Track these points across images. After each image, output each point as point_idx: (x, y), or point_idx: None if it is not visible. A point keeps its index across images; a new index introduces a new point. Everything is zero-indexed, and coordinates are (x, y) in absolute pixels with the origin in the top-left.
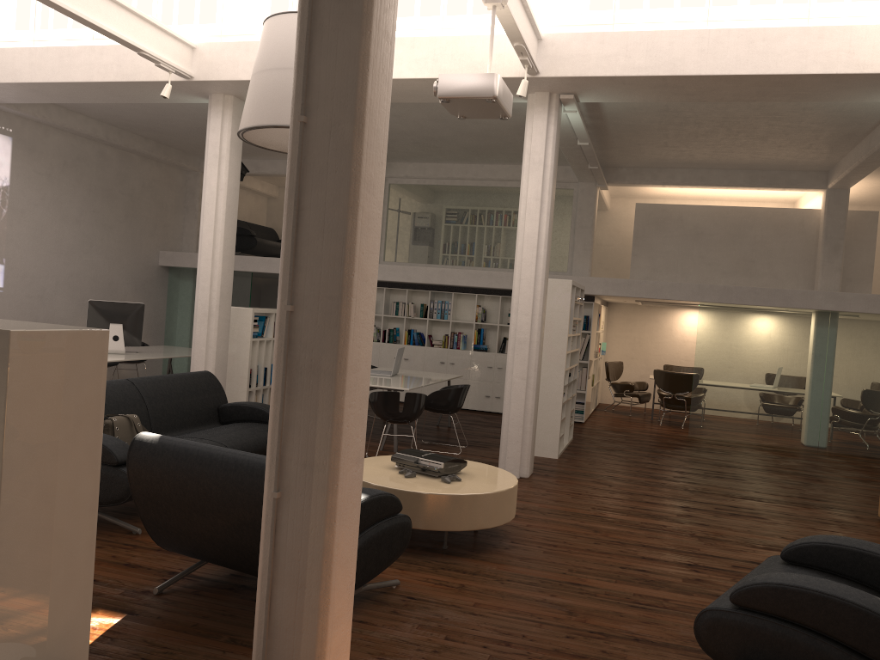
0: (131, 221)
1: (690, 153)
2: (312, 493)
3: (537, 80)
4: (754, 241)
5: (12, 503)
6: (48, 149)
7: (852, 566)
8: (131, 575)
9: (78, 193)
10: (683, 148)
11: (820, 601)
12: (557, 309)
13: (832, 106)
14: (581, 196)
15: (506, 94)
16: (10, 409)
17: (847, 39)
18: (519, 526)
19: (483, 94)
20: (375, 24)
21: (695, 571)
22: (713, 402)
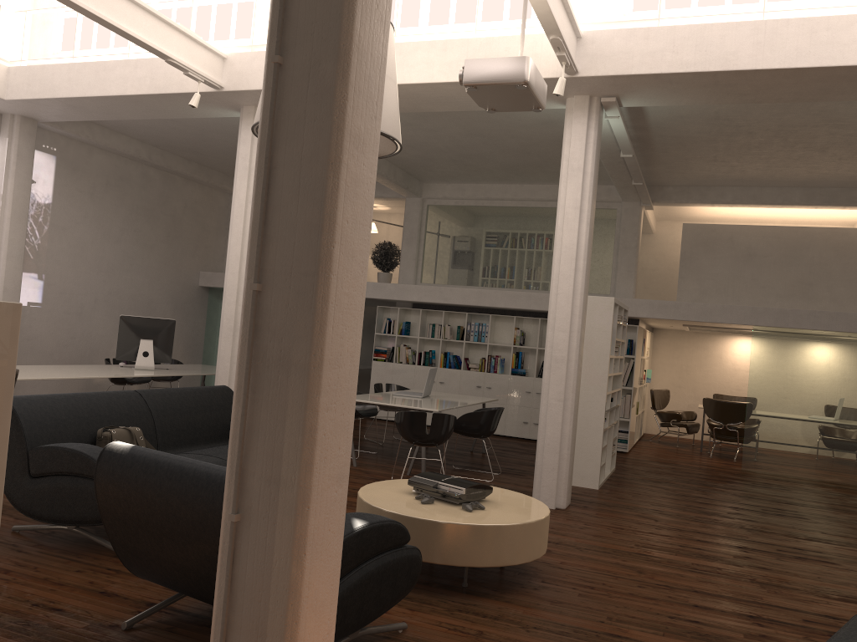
0: (173, 241)
1: (741, 168)
2: (277, 517)
3: (576, 81)
4: (812, 262)
5: None
6: (91, 168)
7: None
8: (104, 605)
9: (120, 213)
10: (734, 162)
11: None
12: (598, 328)
13: None
14: (625, 216)
15: (539, 81)
16: None
17: None
18: (552, 563)
19: (513, 80)
20: None
21: (759, 625)
22: (769, 433)
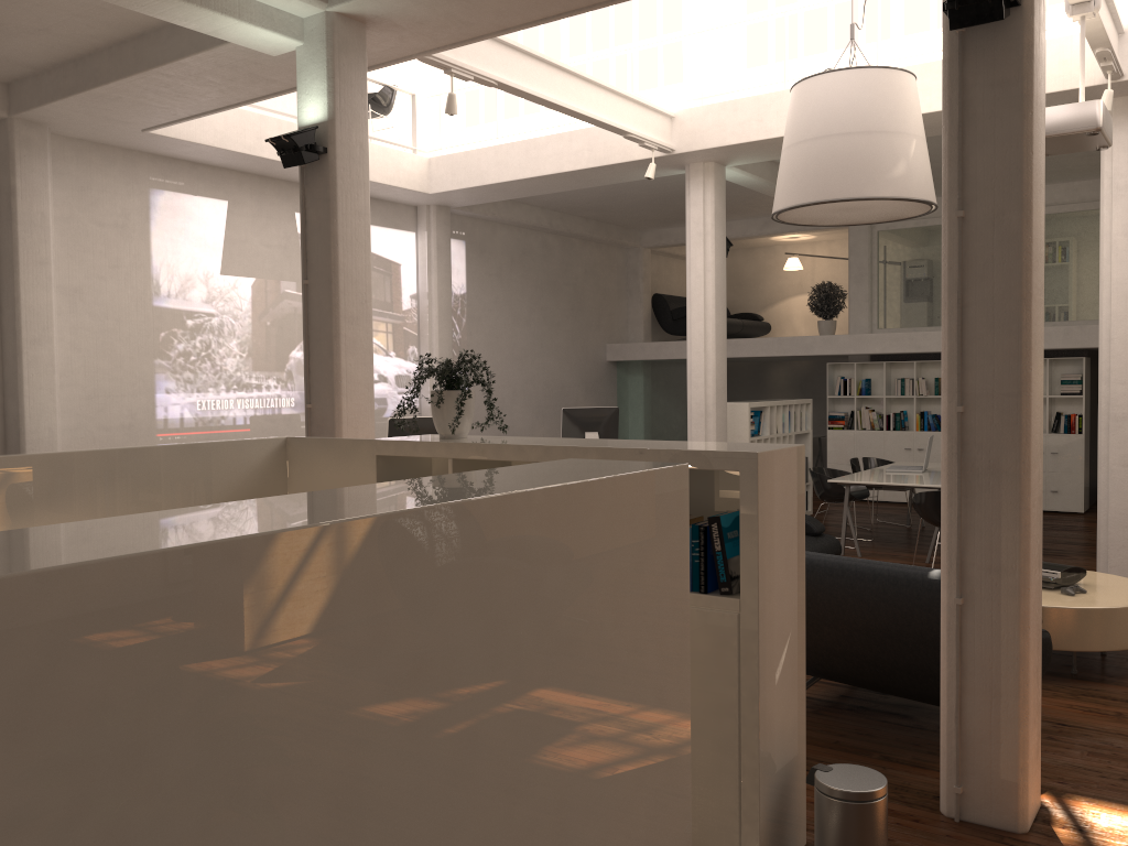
0: (577, 314)
1: None
2: (1000, 599)
3: (1119, 84)
4: None
5: (764, 606)
6: (496, 247)
7: None
8: None
9: (526, 291)
10: None
11: None
12: None
13: None
14: None
15: (1107, 120)
16: (760, 522)
17: None
18: None
19: (1082, 128)
20: (1034, 103)
21: None
22: None
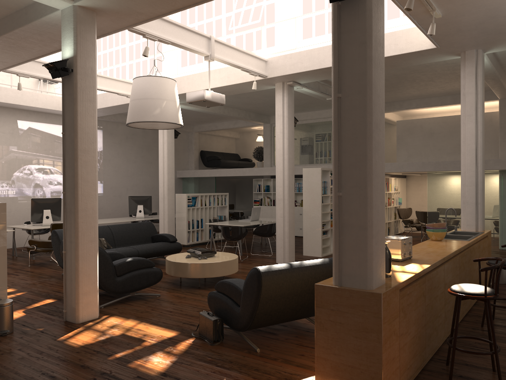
0: None
1: (406, 92)
2: (72, 250)
3: (270, 79)
4: None
5: None
6: (119, 132)
7: None
8: None
9: (134, 149)
10: (399, 90)
11: (229, 285)
12: (315, 183)
13: (439, 62)
14: None
15: (216, 96)
16: None
17: (394, 38)
18: None
19: (200, 99)
20: (79, 100)
21: None
22: None
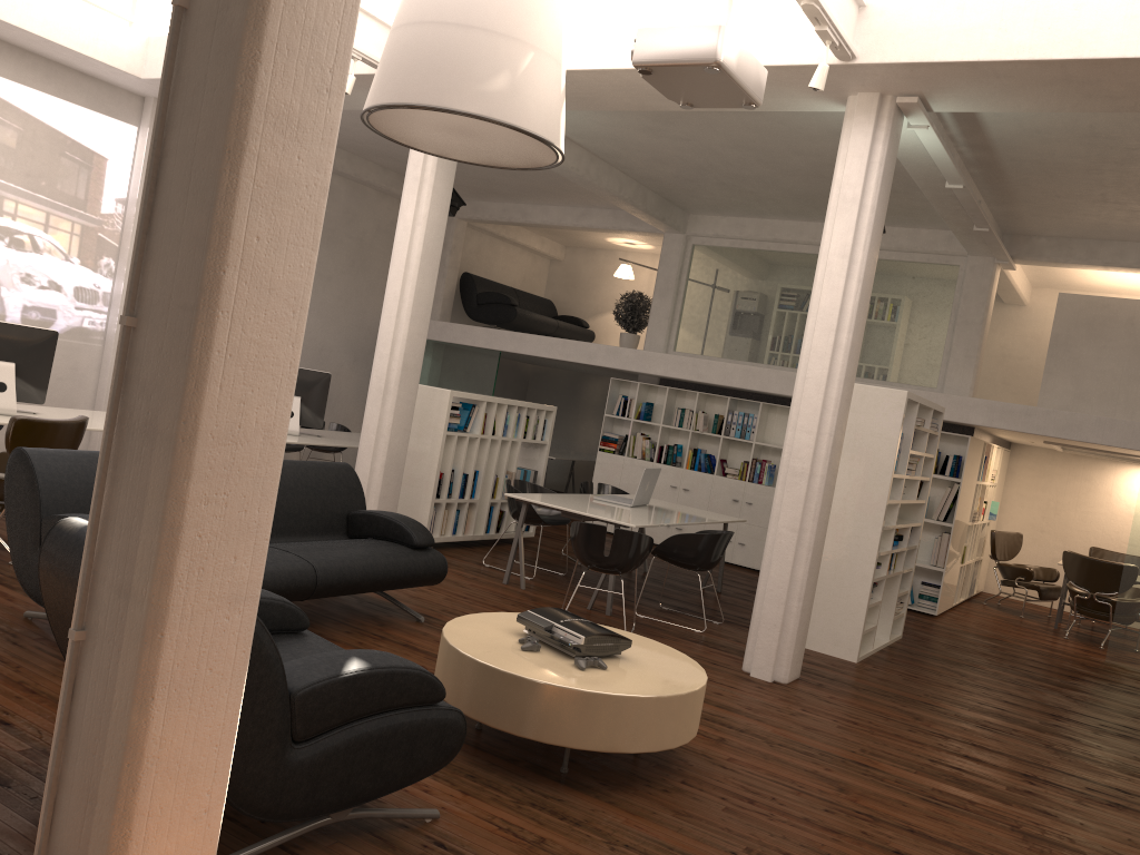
0: (358, 273)
1: None
2: (123, 642)
3: (855, 70)
4: None
5: None
6: None
7: None
8: None
9: None
10: (1135, 205)
11: None
12: (879, 434)
13: None
14: (969, 276)
15: (748, 64)
16: None
17: None
18: (715, 758)
19: (699, 59)
20: None
21: None
22: None
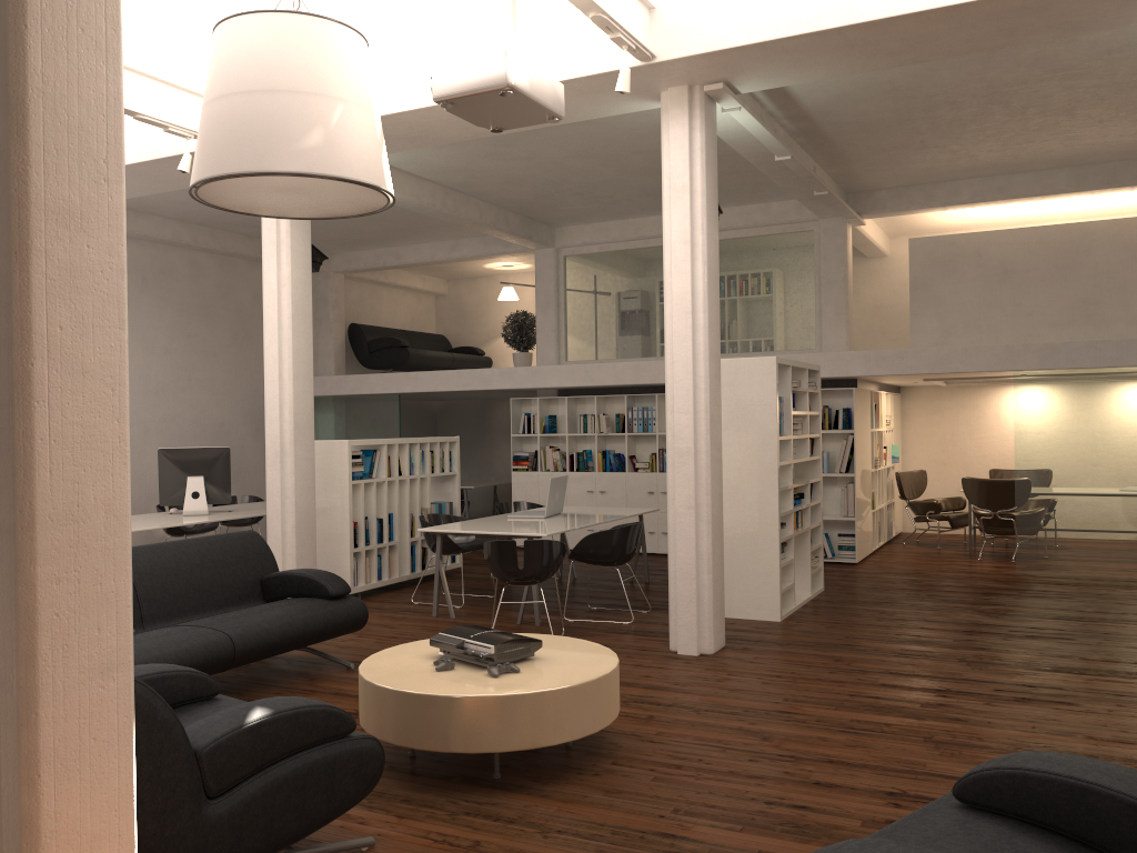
0: (243, 343)
1: (968, 153)
2: (1, 729)
3: (659, 68)
4: (1096, 271)
5: None
6: None
7: (1070, 813)
8: None
9: (165, 315)
10: (953, 146)
11: None
12: (758, 402)
13: None
14: (824, 238)
15: (541, 81)
16: None
17: None
18: (644, 735)
19: (492, 85)
20: None
21: (895, 806)
22: (1050, 520)
